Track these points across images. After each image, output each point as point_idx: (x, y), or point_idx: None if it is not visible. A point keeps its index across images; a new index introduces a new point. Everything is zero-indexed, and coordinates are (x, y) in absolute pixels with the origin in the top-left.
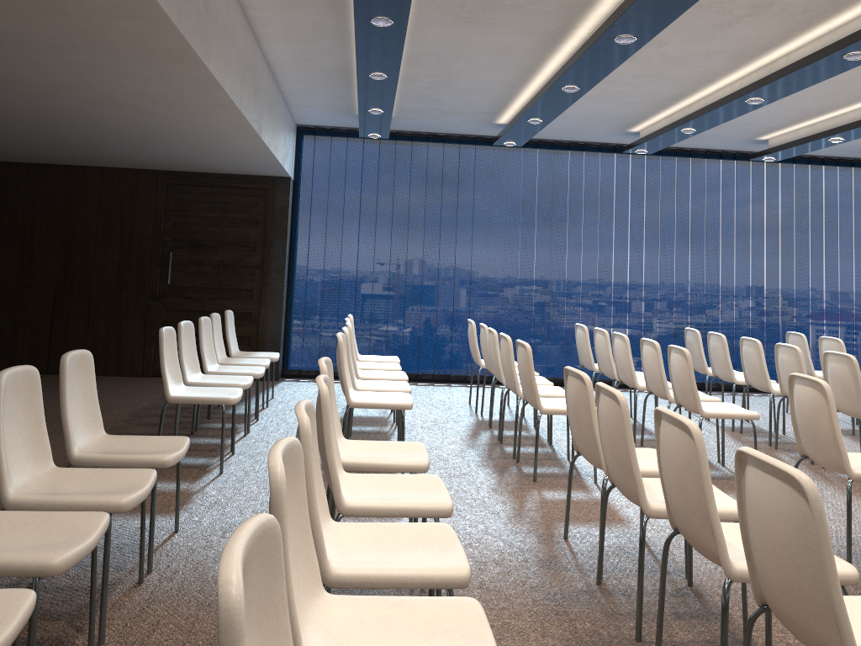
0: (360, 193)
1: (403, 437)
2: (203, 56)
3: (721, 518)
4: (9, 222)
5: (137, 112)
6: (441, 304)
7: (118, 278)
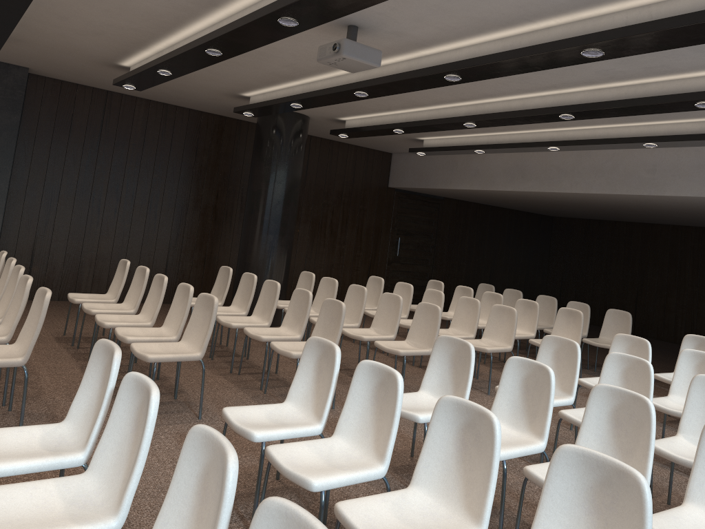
0: None
1: None
2: (651, 193)
3: None
4: None
5: None
6: None
7: None
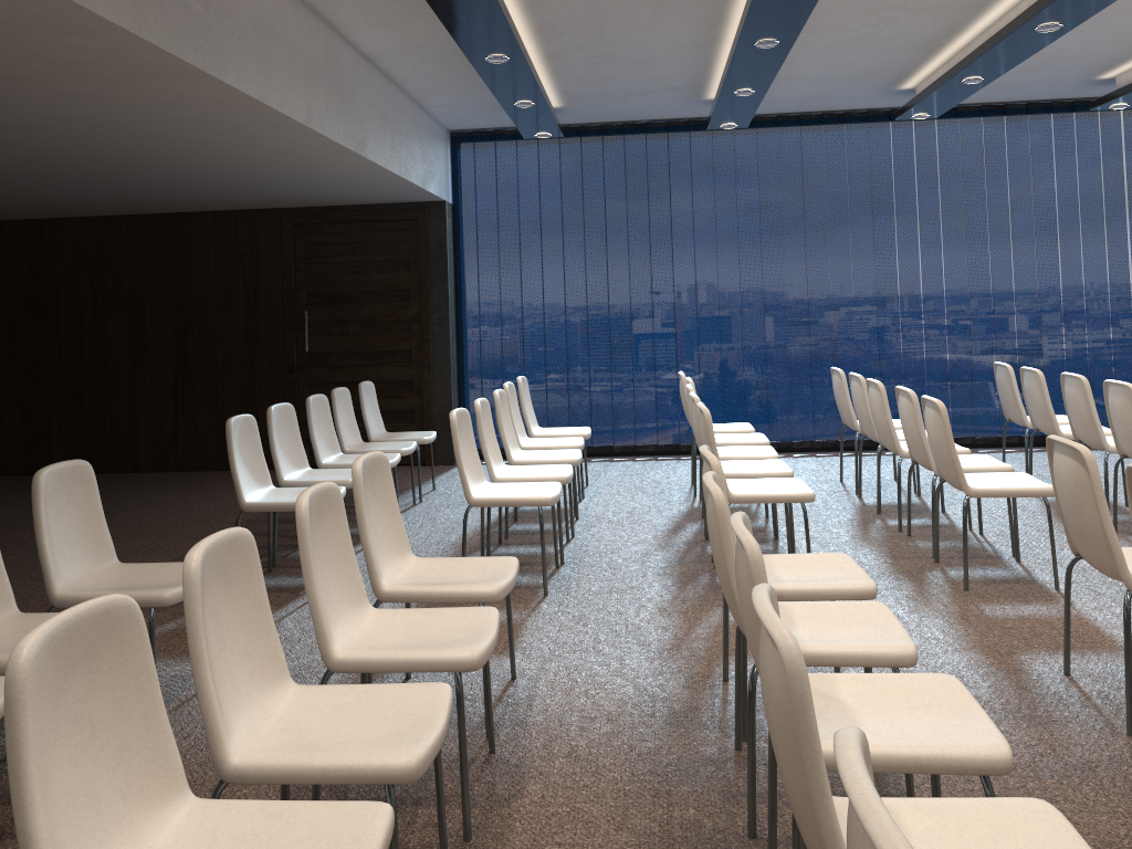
0: (539, 213)
1: (542, 543)
2: (207, 67)
3: (869, 663)
4: (114, 290)
5: (192, 143)
6: (659, 352)
7: (246, 349)
